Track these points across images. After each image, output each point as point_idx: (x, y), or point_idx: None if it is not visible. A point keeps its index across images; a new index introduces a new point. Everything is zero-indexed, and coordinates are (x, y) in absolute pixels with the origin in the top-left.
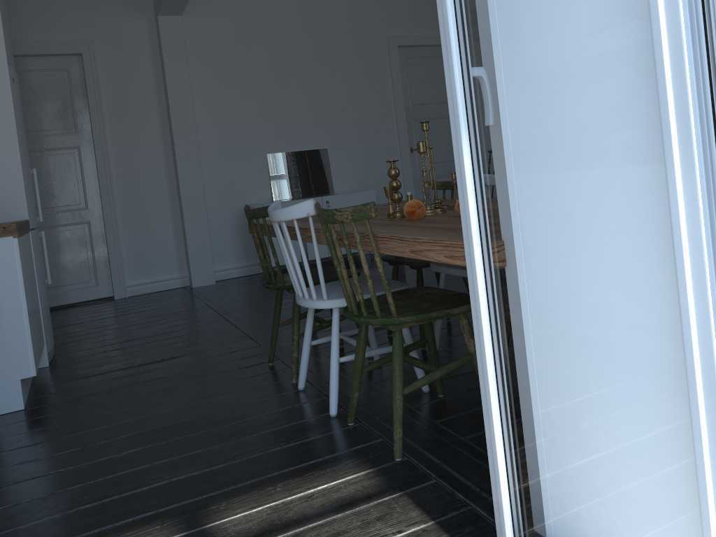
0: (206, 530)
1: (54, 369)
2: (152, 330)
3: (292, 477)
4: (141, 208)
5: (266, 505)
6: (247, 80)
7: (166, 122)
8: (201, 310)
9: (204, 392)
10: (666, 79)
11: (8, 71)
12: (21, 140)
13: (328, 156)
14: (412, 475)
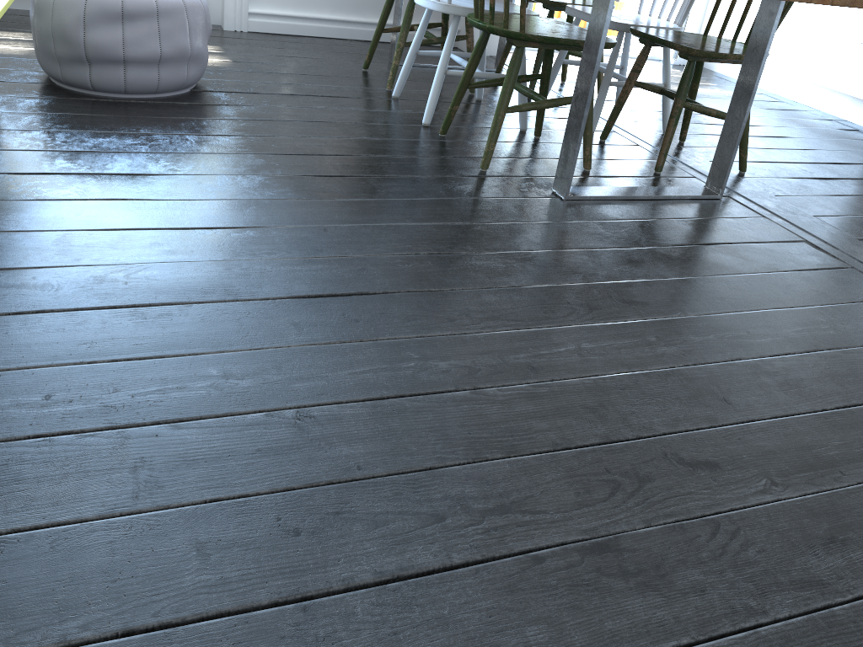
0: None
1: None
2: None
3: None
4: None
5: None
6: None
7: None
8: None
9: (780, 157)
10: None
11: None
12: None
13: None
14: None
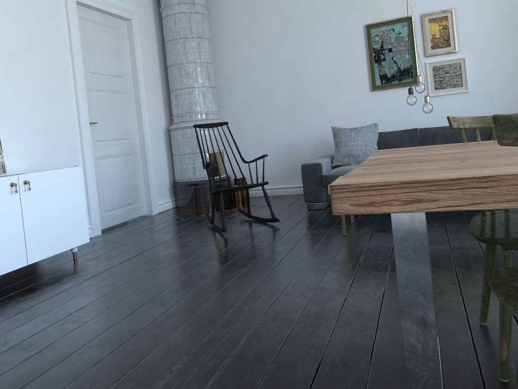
0: None
1: None
2: None
3: None
4: None
5: None
6: None
7: None
8: None
9: None
10: None
11: None
12: None
13: None
14: None
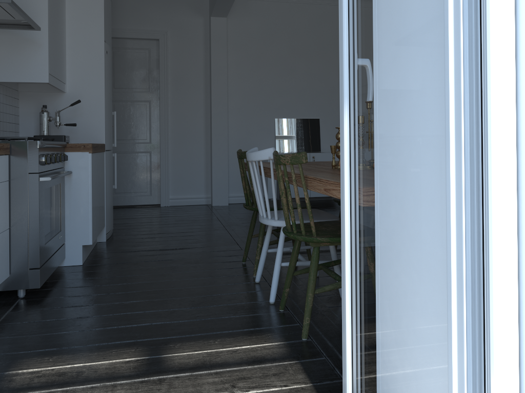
0: (161, 358)
1: (108, 244)
2: (176, 229)
3: (228, 337)
4: (185, 147)
5: (205, 351)
6: (267, 65)
7: (208, 90)
8: (212, 221)
9: (193, 273)
10: (449, 70)
11: (104, 46)
12: (107, 91)
13: (319, 125)
14: (310, 352)
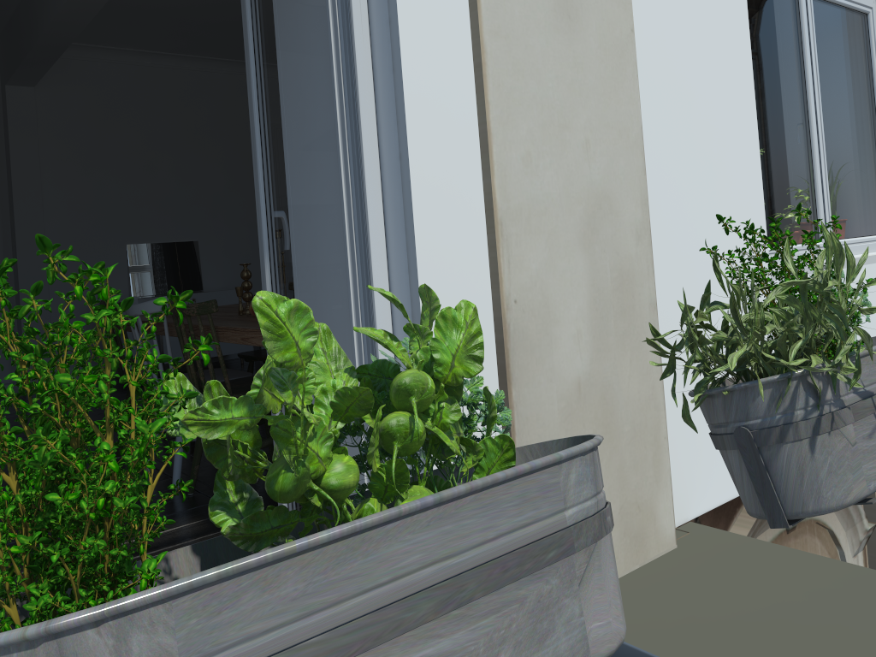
0: None
1: None
2: None
3: None
4: None
5: None
6: (109, 162)
7: (7, 204)
8: None
9: None
10: (346, 239)
11: None
12: None
13: (199, 250)
14: None
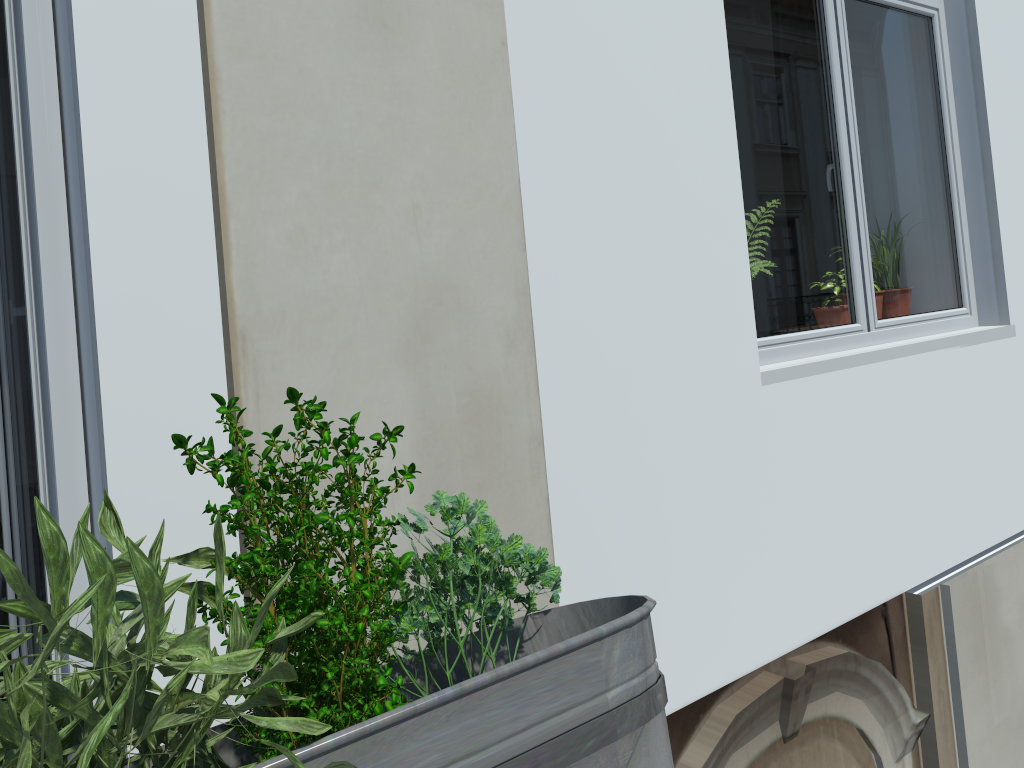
0: None
1: None
2: None
3: None
4: None
5: None
6: None
7: None
8: None
9: None
10: (31, 361)
11: None
12: None
13: None
14: None
